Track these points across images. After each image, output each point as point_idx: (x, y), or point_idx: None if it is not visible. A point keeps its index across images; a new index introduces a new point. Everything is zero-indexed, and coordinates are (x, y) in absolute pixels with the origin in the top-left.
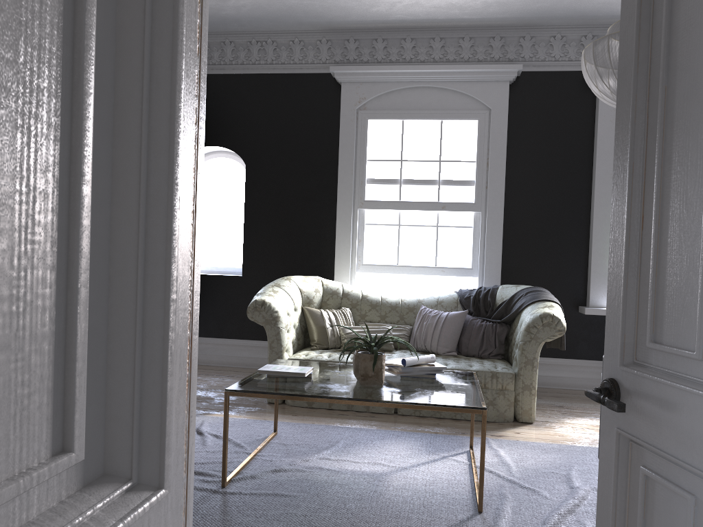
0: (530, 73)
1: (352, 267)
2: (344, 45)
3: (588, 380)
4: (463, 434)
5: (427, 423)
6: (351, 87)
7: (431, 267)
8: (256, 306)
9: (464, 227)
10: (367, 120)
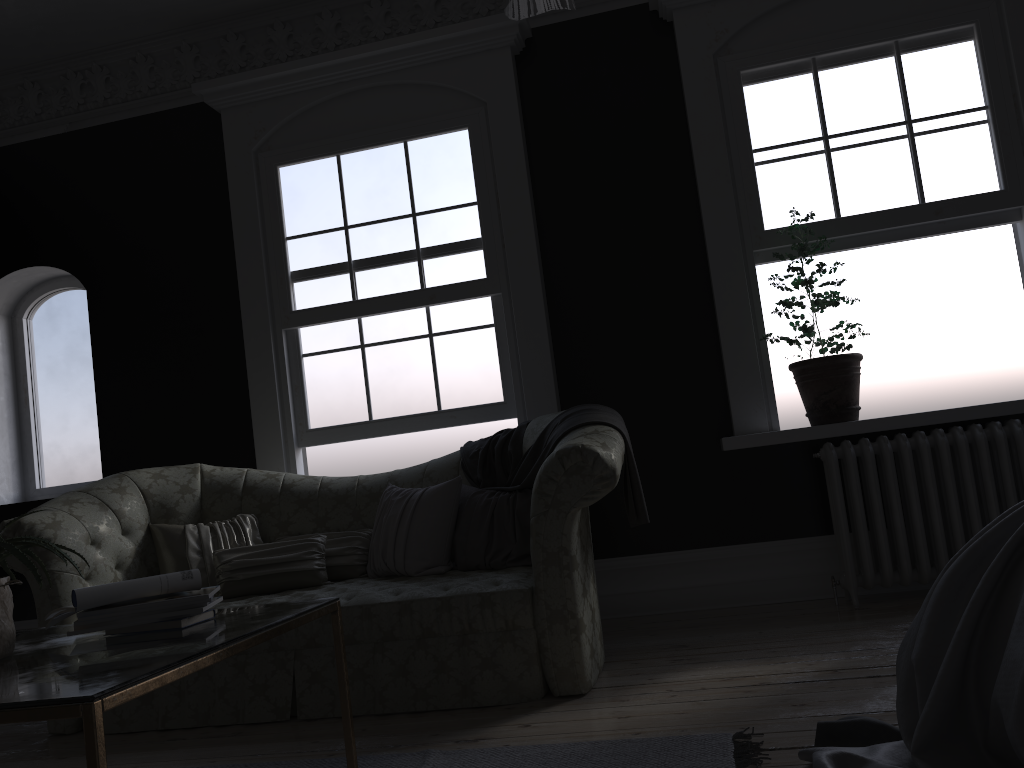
0: (550, 28)
1: (288, 440)
2: (221, 47)
3: (764, 583)
4: (390, 749)
5: (341, 731)
6: (239, 115)
7: (431, 413)
8: (4, 535)
9: (479, 328)
10: (276, 167)
